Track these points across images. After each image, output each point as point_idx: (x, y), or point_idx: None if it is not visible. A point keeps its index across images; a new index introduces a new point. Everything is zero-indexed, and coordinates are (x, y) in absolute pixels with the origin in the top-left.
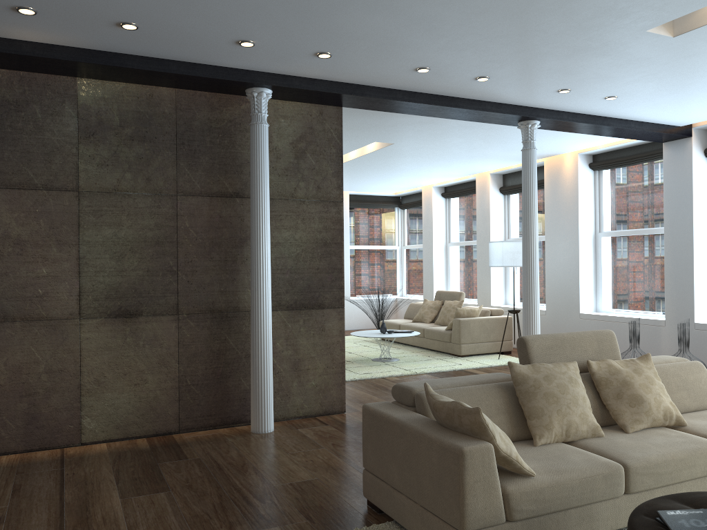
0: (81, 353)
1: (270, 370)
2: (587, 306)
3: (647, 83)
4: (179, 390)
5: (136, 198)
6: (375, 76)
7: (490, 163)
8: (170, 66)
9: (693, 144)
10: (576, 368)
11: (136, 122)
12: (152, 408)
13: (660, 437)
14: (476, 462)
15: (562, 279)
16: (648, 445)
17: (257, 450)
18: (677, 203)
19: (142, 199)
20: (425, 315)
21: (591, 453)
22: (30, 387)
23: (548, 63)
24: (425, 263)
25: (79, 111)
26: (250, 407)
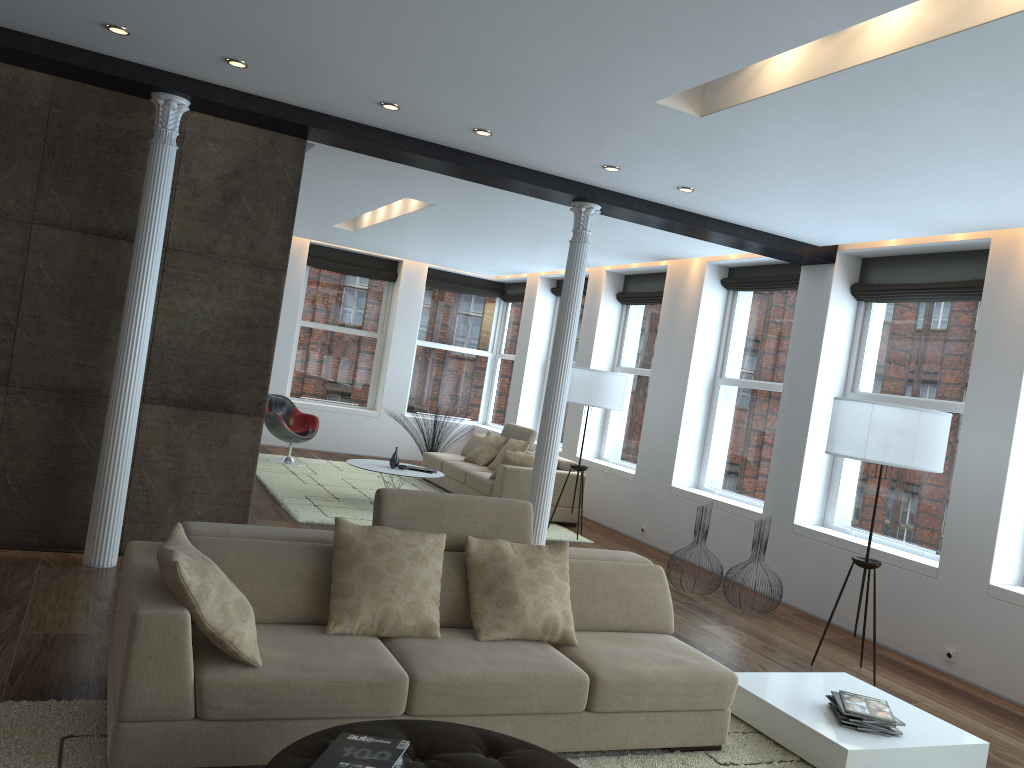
0: None
1: (121, 484)
2: (685, 477)
3: (719, 176)
4: None
5: None
6: (333, 105)
7: (595, 256)
8: (30, 44)
9: (835, 274)
10: (437, 543)
11: None
12: None
13: (512, 653)
14: (153, 632)
15: (660, 435)
16: (478, 659)
17: (58, 587)
18: (803, 353)
19: None
20: (480, 454)
21: (386, 655)
22: None
23: (557, 125)
24: (513, 383)
25: None
26: (88, 529)
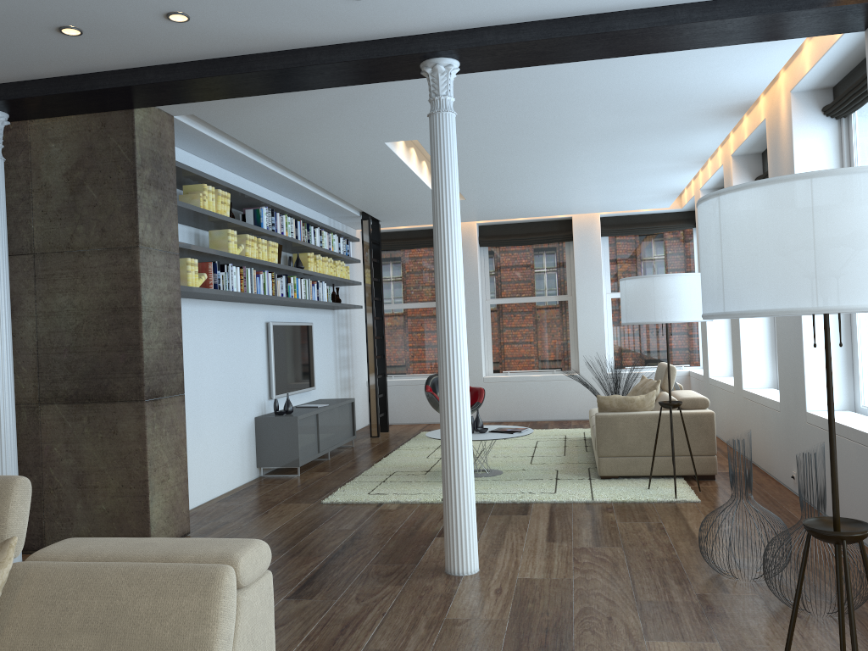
0: None
1: None
2: None
3: None
4: None
5: None
6: (65, 58)
7: (675, 140)
8: None
9: None
10: None
11: None
12: None
13: None
14: None
15: (789, 344)
16: None
17: None
18: None
19: None
20: None
21: None
22: None
23: None
24: None
25: None
26: None
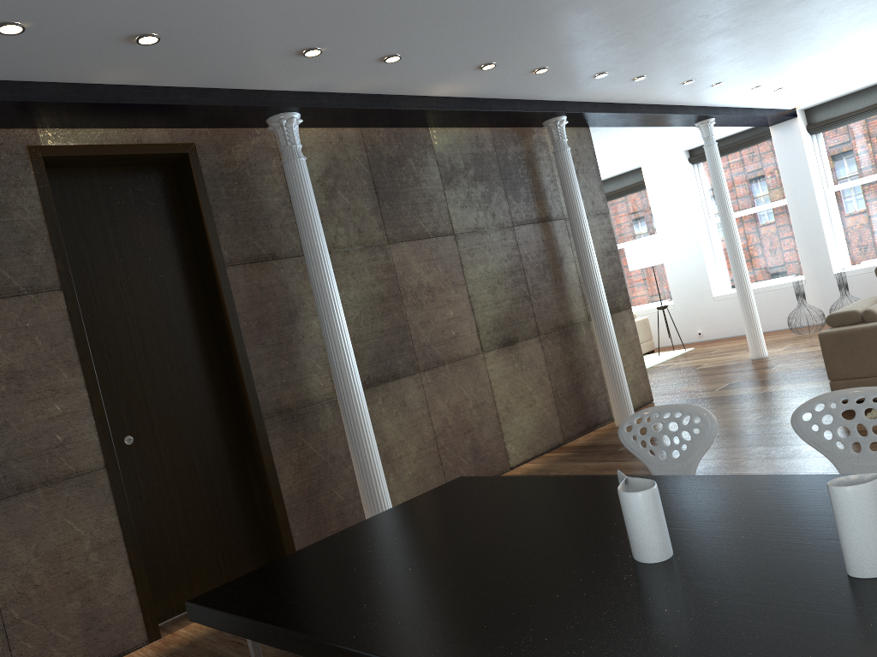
0: (491, 385)
1: (622, 368)
2: (716, 289)
3: (819, 72)
4: (556, 405)
5: (490, 234)
6: (644, 93)
7: None
8: (517, 105)
9: (799, 123)
10: None
11: (473, 163)
12: (544, 425)
13: None
14: None
15: (686, 270)
16: None
17: None
18: (795, 176)
19: (494, 234)
20: None
21: None
22: (468, 423)
23: (780, 64)
24: None
25: (437, 159)
26: (613, 405)
